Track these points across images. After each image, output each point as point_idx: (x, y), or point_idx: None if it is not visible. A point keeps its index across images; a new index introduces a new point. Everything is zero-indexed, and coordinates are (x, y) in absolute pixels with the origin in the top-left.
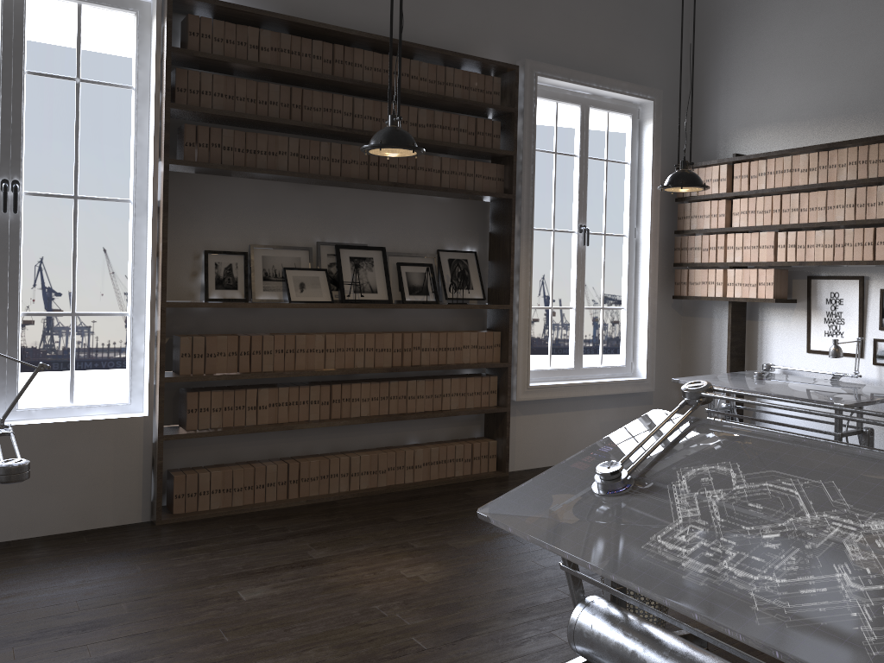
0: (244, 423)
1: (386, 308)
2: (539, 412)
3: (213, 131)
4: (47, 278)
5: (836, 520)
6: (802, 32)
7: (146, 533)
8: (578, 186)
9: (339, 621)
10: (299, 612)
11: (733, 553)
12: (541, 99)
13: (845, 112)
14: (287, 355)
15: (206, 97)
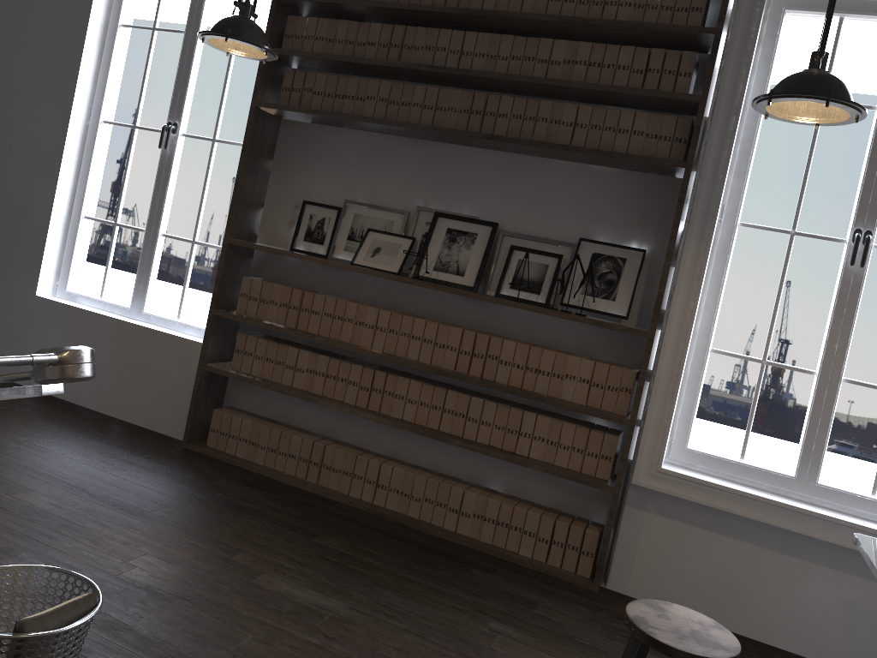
0: (280, 381)
1: (490, 302)
2: (694, 522)
3: (308, 76)
4: None
5: None
6: None
7: (156, 446)
8: (866, 161)
9: None
10: None
11: None
12: (806, 14)
13: None
14: (335, 321)
15: (307, 42)
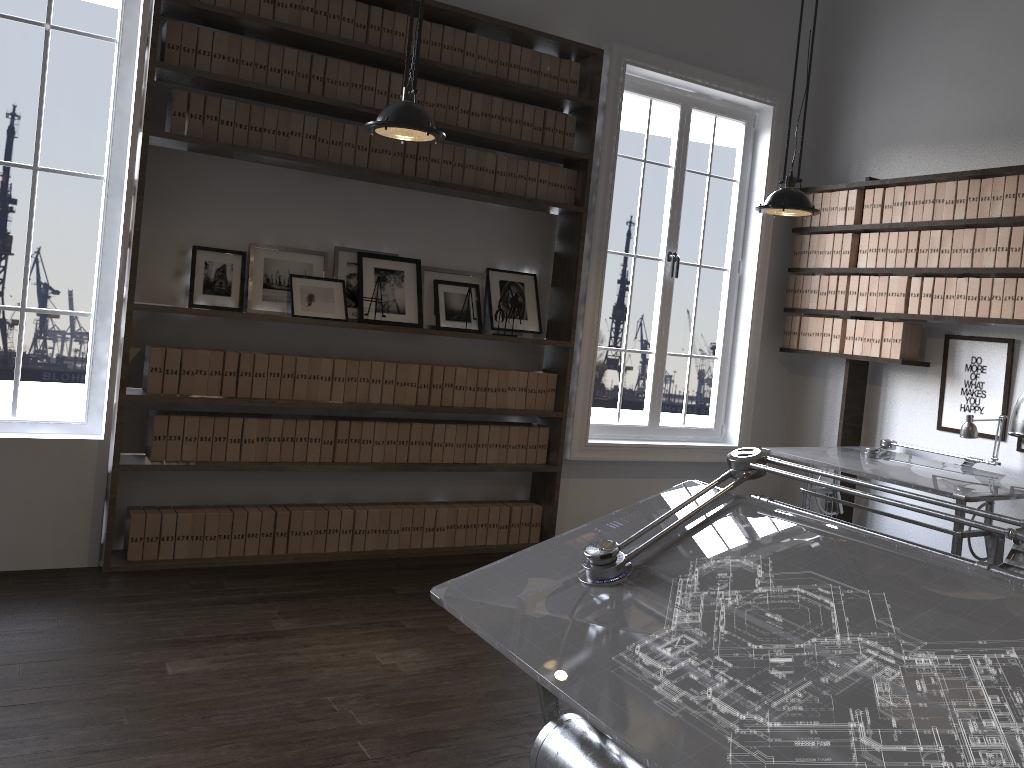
0: (224, 458)
1: (417, 334)
2: (599, 475)
3: (210, 100)
4: (44, 272)
5: (871, 648)
6: (963, 30)
7: (86, 581)
8: (671, 205)
9: (275, 713)
10: (231, 696)
11: (723, 679)
12: (631, 94)
13: (1008, 133)
14: (285, 380)
15: (204, 59)
